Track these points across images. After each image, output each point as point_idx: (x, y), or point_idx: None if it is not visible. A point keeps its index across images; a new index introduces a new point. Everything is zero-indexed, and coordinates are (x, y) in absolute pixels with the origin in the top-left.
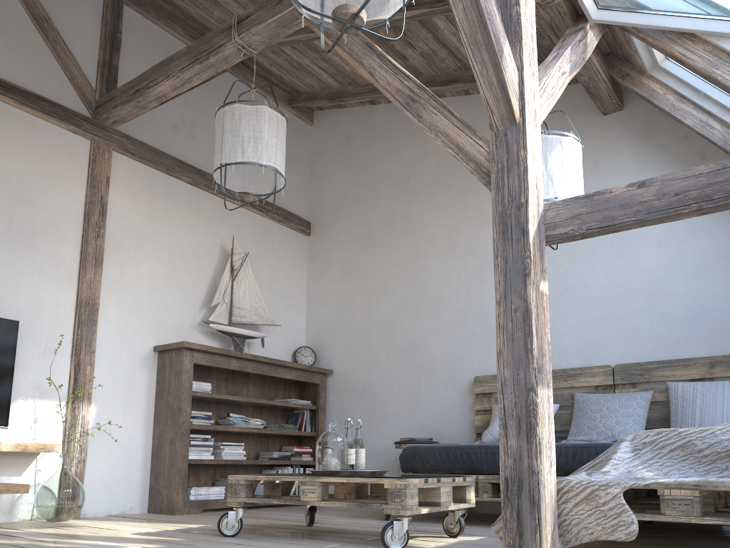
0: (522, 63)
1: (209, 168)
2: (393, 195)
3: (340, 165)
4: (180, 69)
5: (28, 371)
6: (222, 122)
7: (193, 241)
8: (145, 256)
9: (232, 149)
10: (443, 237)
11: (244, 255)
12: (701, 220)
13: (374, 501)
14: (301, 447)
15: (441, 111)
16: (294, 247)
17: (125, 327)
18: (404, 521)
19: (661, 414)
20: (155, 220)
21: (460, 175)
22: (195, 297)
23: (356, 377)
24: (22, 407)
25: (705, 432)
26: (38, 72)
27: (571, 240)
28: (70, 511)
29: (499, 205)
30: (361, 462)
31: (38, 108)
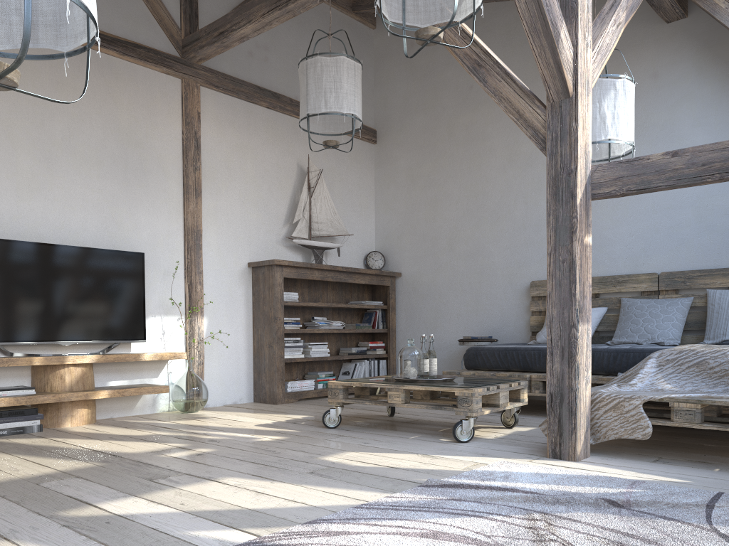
0: (577, 40)
1: (282, 90)
2: (456, 103)
3: (403, 72)
4: (261, 15)
5: (154, 293)
6: (305, 74)
7: (273, 163)
8: (234, 182)
9: (316, 100)
10: (504, 148)
11: (319, 172)
12: None
13: (445, 401)
14: (375, 342)
15: (504, 78)
16: (362, 156)
17: (224, 248)
18: (470, 420)
19: (699, 318)
20: (240, 148)
21: None
22: (278, 215)
23: (422, 280)
24: (152, 322)
25: (718, 353)
26: (132, 19)
27: (613, 197)
28: (199, 404)
29: (552, 170)
30: (433, 369)
31: (137, 55)
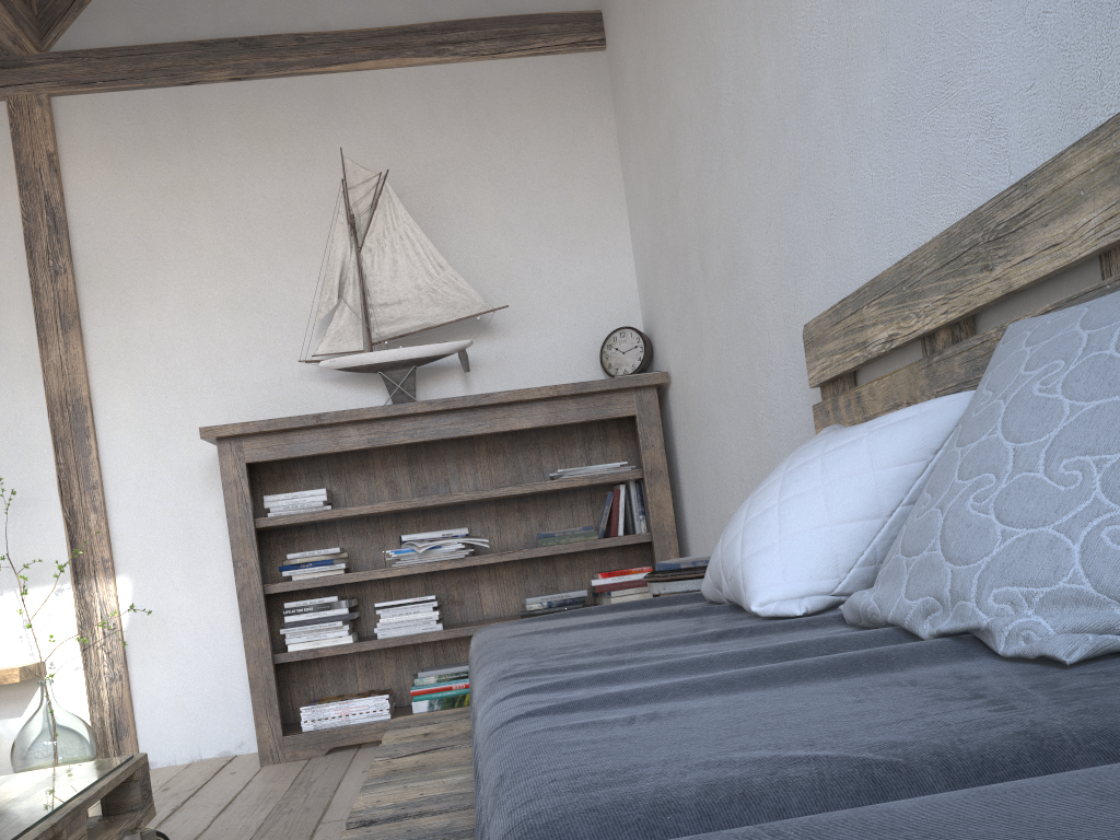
0: None
1: (280, 23)
2: None
3: None
4: None
5: None
6: None
7: (273, 198)
8: (168, 273)
9: None
10: None
11: (378, 179)
12: None
13: None
14: (622, 571)
15: None
16: (564, 95)
17: (157, 421)
18: None
19: None
20: (176, 192)
21: None
22: (302, 312)
23: (690, 383)
24: None
25: None
26: None
27: None
28: None
29: None
30: None
31: None
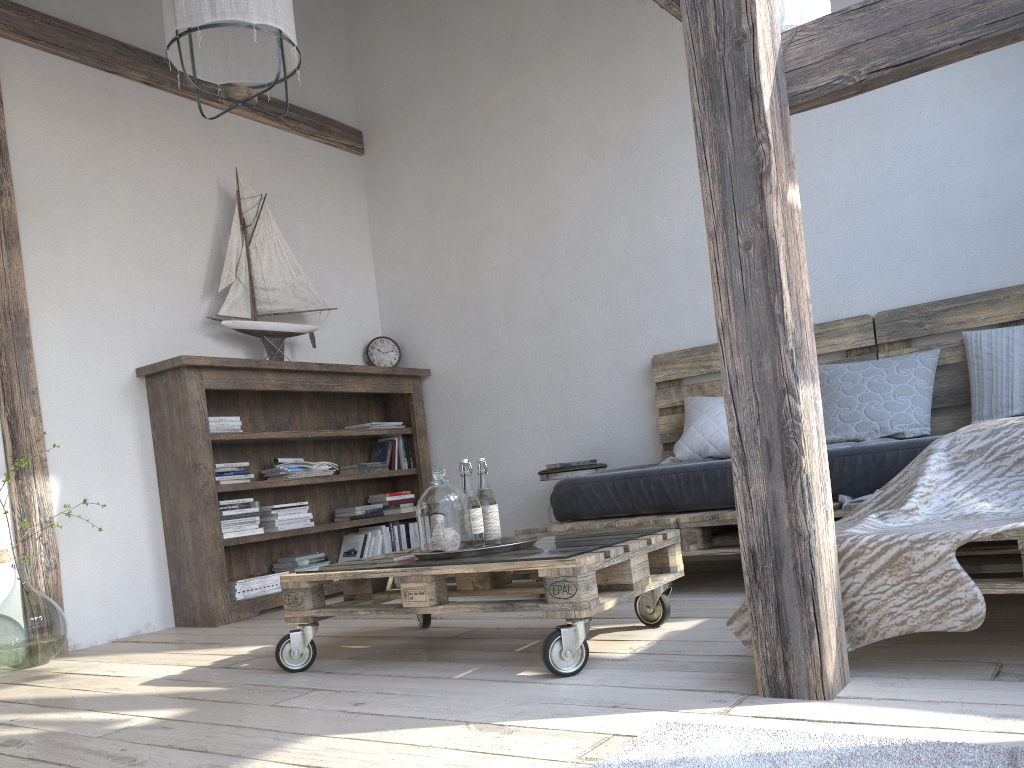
0: None
1: None
2: (491, 67)
3: (396, 26)
4: None
5: None
6: None
7: (170, 185)
8: (91, 220)
9: (192, 0)
10: (581, 132)
11: (260, 198)
12: (1014, 49)
13: (523, 590)
14: (398, 493)
15: None
16: (341, 176)
17: (82, 343)
18: (578, 626)
19: (954, 385)
20: (98, 156)
21: (598, 19)
22: (191, 279)
23: (467, 377)
24: None
25: None
26: None
27: (837, 98)
28: (46, 649)
29: (699, 44)
30: (493, 528)
31: None
